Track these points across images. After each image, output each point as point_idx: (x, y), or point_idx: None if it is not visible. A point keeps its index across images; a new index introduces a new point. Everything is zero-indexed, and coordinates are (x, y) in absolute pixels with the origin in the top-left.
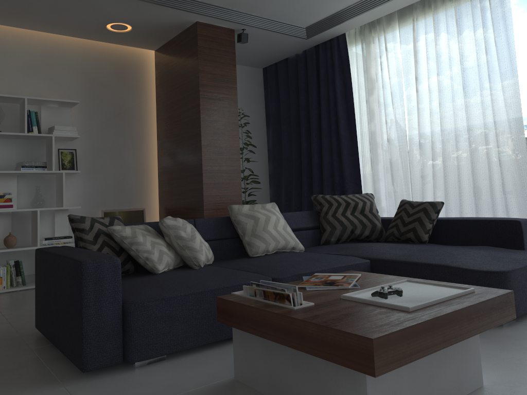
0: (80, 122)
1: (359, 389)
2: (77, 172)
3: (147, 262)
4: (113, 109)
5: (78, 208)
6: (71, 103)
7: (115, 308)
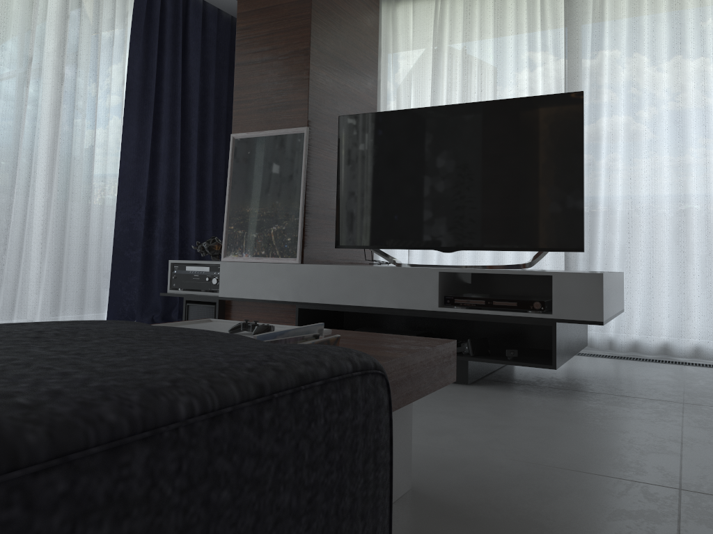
0: None
1: (407, 424)
2: None
3: None
4: None
5: None
6: None
7: None
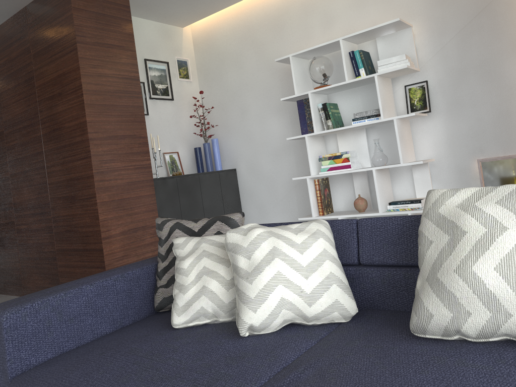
0: (427, 42)
1: None
2: (411, 115)
3: (172, 305)
4: (474, 3)
5: (419, 163)
6: (395, 24)
7: (5, 380)
